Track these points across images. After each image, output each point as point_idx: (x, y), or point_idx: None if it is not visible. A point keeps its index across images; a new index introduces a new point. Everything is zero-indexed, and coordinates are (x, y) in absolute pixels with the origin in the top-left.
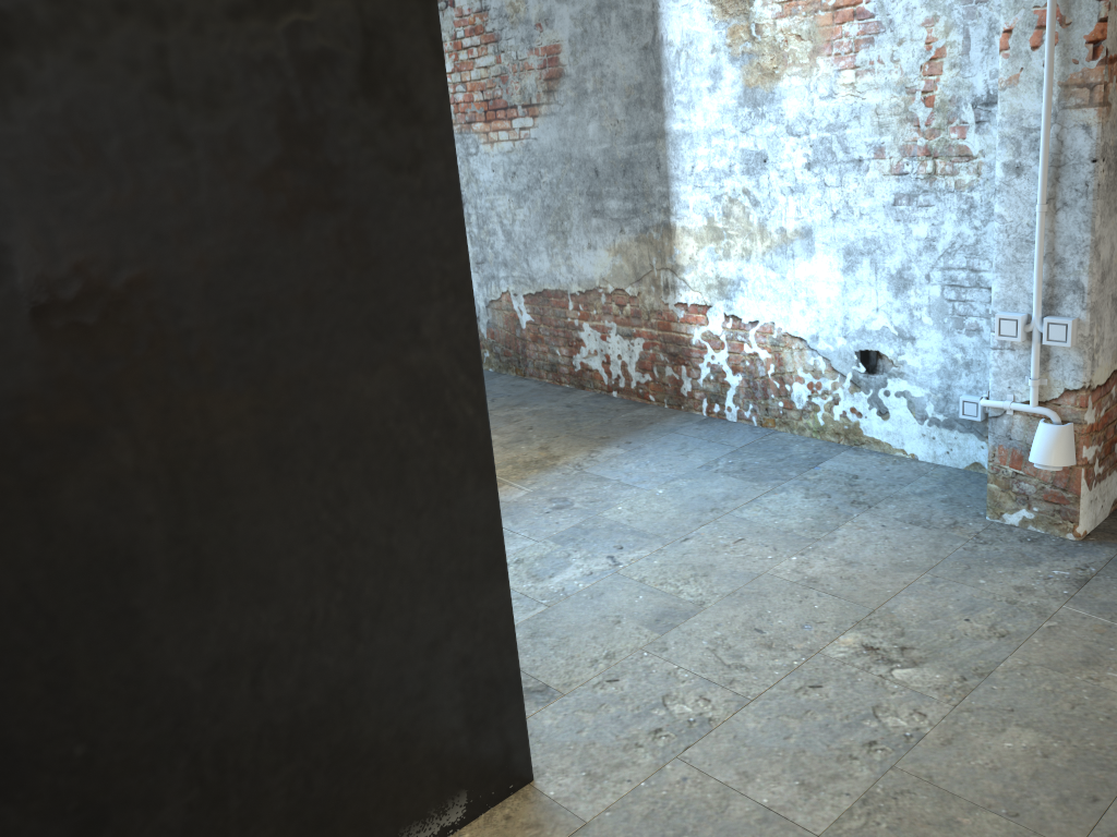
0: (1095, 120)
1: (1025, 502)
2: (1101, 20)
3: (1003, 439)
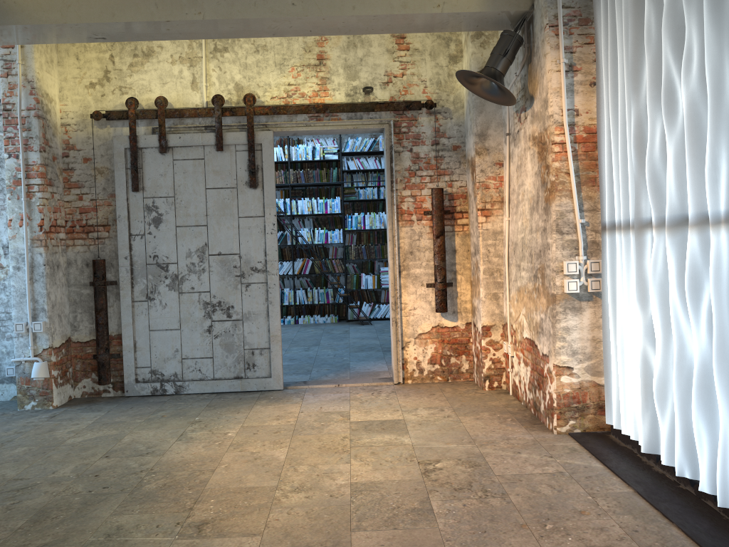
0: (44, 251)
1: (33, 398)
2: (42, 219)
3: (22, 374)
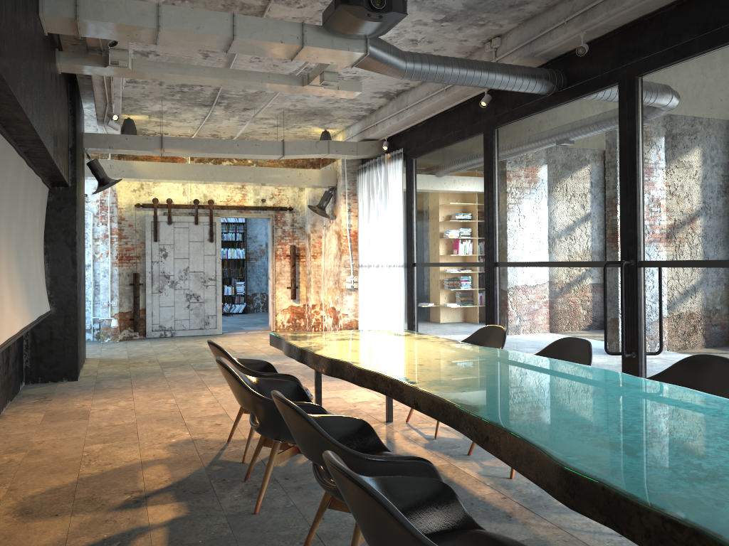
0: (117, 268)
1: (109, 337)
2: (117, 253)
3: (104, 325)
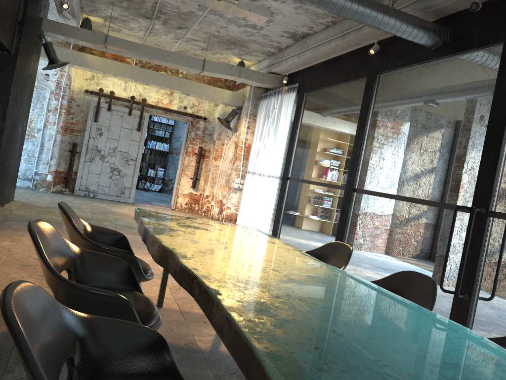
0: (60, 136)
1: (43, 187)
2: (62, 125)
3: (41, 178)
